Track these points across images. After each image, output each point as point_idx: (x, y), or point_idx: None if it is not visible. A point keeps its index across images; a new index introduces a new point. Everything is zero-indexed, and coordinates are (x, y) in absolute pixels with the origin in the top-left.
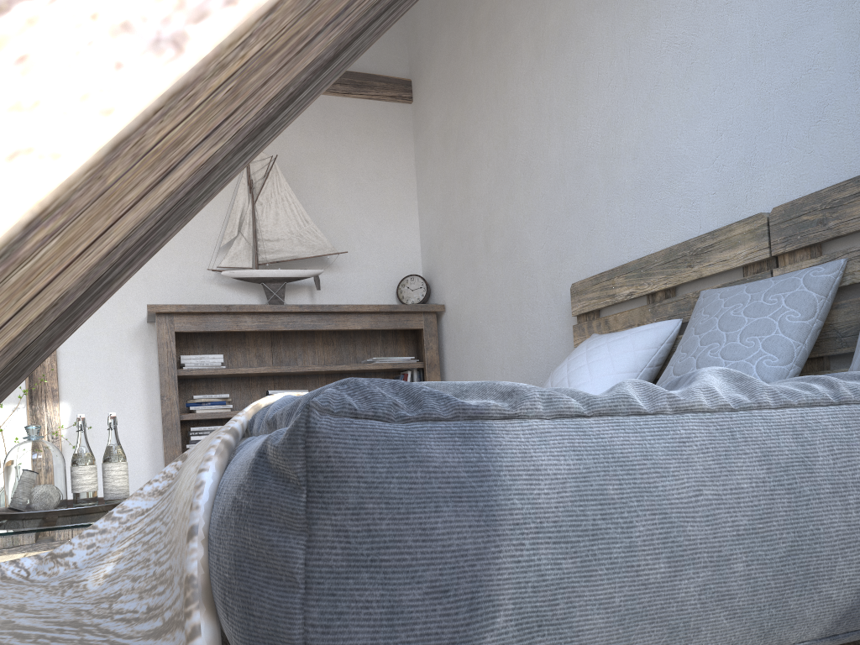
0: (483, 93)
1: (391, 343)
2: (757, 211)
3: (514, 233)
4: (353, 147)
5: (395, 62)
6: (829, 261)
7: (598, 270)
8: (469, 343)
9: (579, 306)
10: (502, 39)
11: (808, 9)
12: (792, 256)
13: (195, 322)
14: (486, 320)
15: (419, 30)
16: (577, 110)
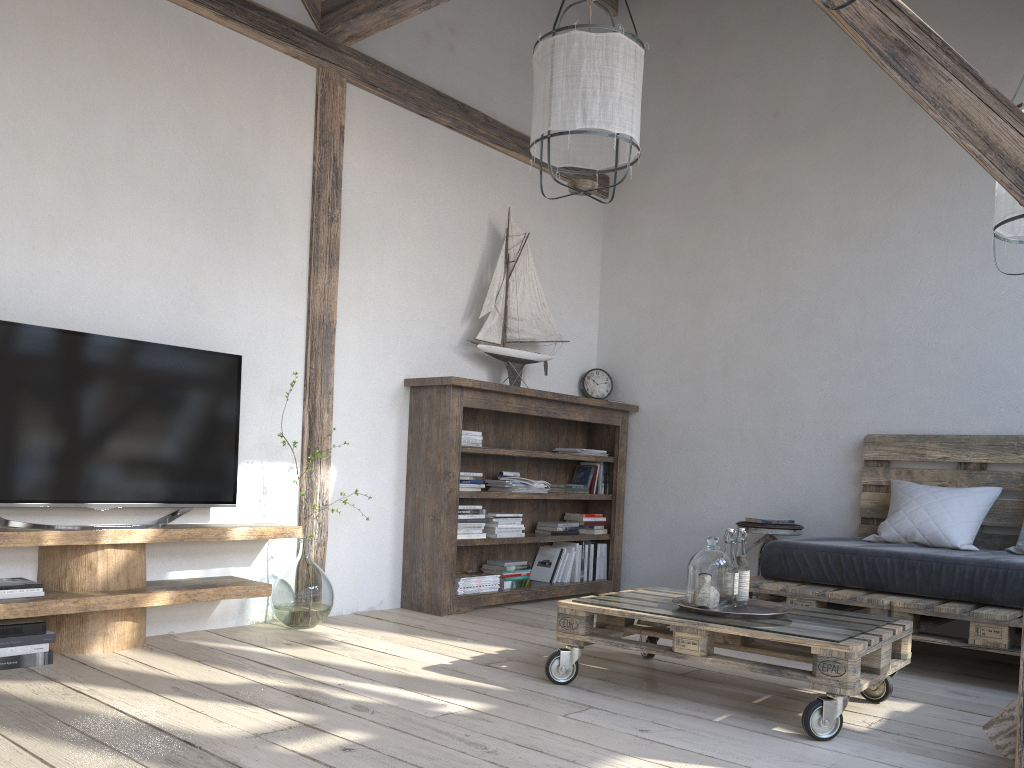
0: (744, 236)
1: (573, 432)
2: None
3: (774, 371)
4: (564, 232)
5: None
6: None
7: (893, 428)
8: (677, 449)
9: (874, 454)
10: (785, 202)
11: None
12: None
13: (477, 399)
14: (713, 434)
15: None
16: (887, 299)
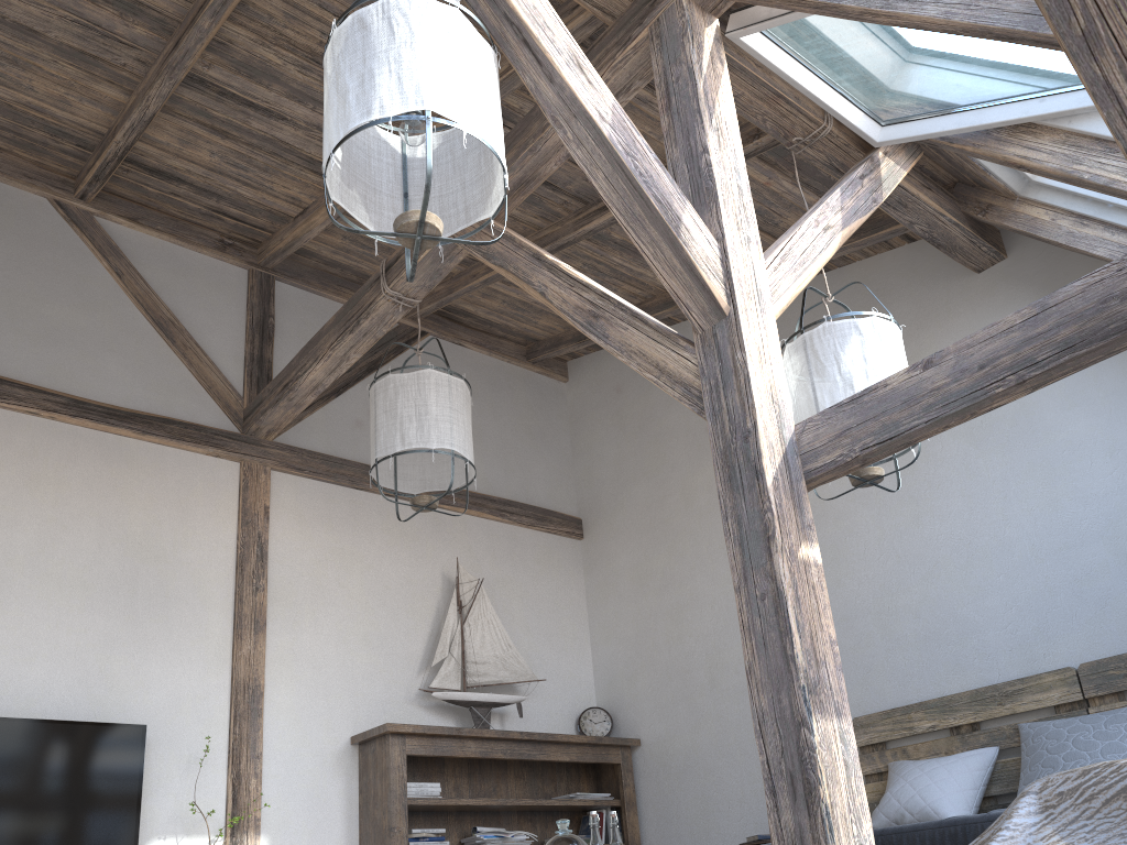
0: (703, 544)
1: (575, 778)
2: (1057, 665)
3: None
4: (535, 575)
5: (566, 501)
6: None
7: (879, 706)
8: (683, 777)
9: (865, 738)
10: None
11: (1079, 535)
12: (1101, 698)
13: (424, 745)
14: (713, 753)
15: (597, 477)
16: (840, 573)
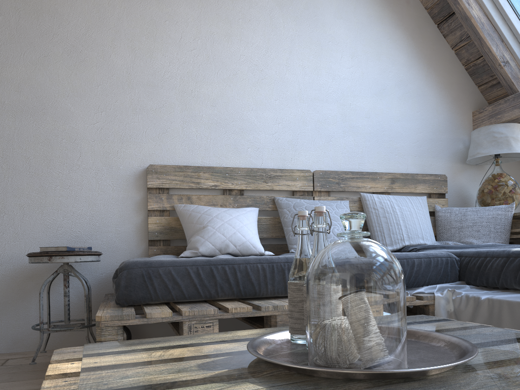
0: None
1: None
2: (297, 167)
3: (44, 97)
4: None
5: None
6: (340, 199)
7: (168, 161)
8: None
9: (157, 182)
10: None
11: (326, 96)
12: (319, 193)
13: None
14: None
15: None
16: (154, 47)
